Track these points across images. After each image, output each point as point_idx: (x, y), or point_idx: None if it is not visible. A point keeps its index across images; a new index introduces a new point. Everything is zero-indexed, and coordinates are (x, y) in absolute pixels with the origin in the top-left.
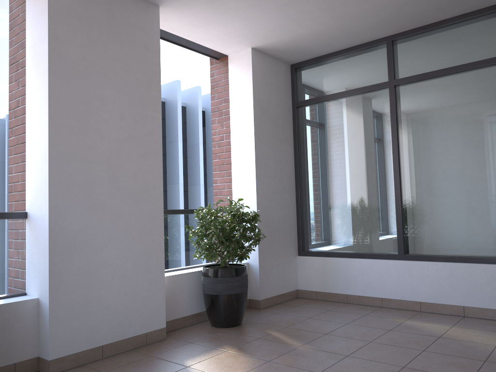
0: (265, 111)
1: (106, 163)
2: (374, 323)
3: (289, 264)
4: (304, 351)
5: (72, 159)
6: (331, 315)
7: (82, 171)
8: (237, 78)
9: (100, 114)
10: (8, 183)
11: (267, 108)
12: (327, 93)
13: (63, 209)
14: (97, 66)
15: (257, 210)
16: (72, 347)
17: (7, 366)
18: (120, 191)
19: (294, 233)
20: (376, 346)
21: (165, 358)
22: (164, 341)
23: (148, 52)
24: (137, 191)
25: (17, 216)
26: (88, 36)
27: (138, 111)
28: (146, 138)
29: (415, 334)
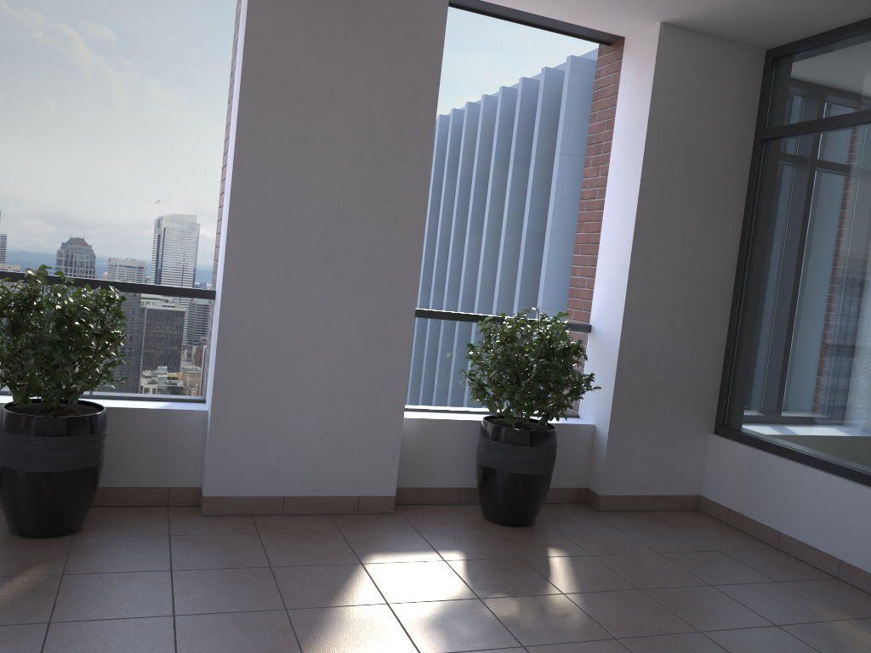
0: (676, 149)
1: (319, 232)
2: (767, 602)
3: (687, 446)
4: (557, 604)
5: (264, 223)
6: (708, 560)
7: (278, 242)
8: (631, 82)
9: (318, 156)
10: (442, 218)
11: (683, 142)
12: (824, 114)
13: (243, 296)
14: (321, 79)
15: (621, 336)
16: (238, 487)
17: (159, 488)
18: (339, 277)
19: (712, 389)
20: (695, 643)
21: (353, 541)
22: (385, 516)
23: (419, 49)
24: (369, 279)
25: (202, 295)
26: (310, 31)
27: (386, 151)
28: (396, 196)
29: (813, 652)
